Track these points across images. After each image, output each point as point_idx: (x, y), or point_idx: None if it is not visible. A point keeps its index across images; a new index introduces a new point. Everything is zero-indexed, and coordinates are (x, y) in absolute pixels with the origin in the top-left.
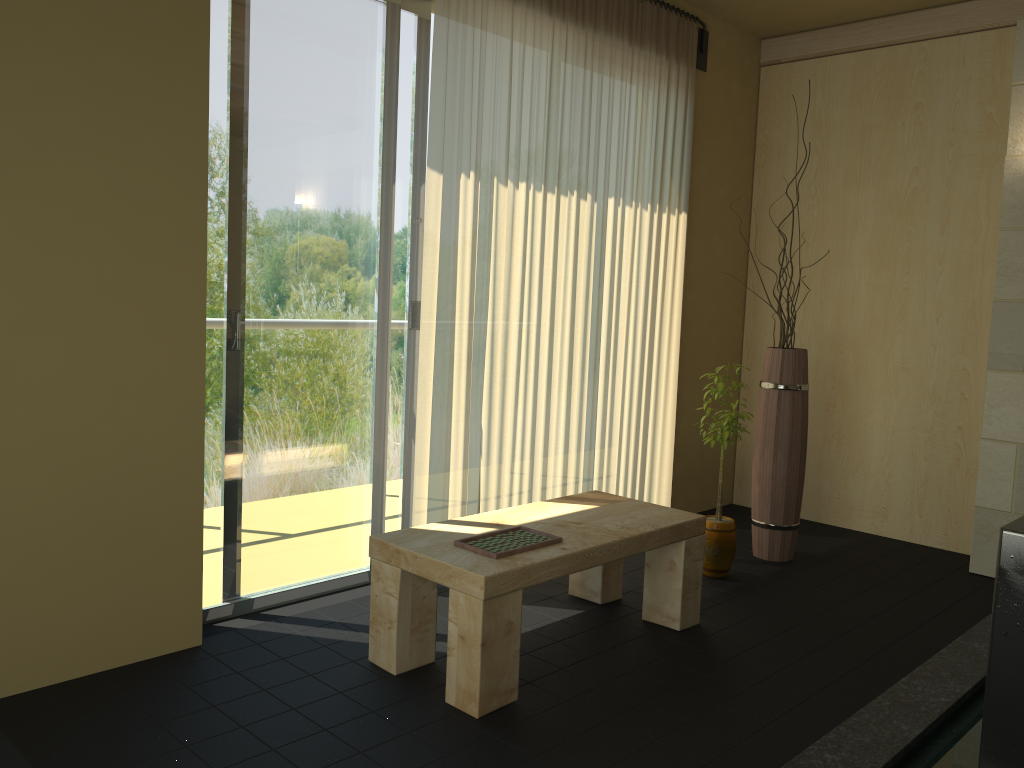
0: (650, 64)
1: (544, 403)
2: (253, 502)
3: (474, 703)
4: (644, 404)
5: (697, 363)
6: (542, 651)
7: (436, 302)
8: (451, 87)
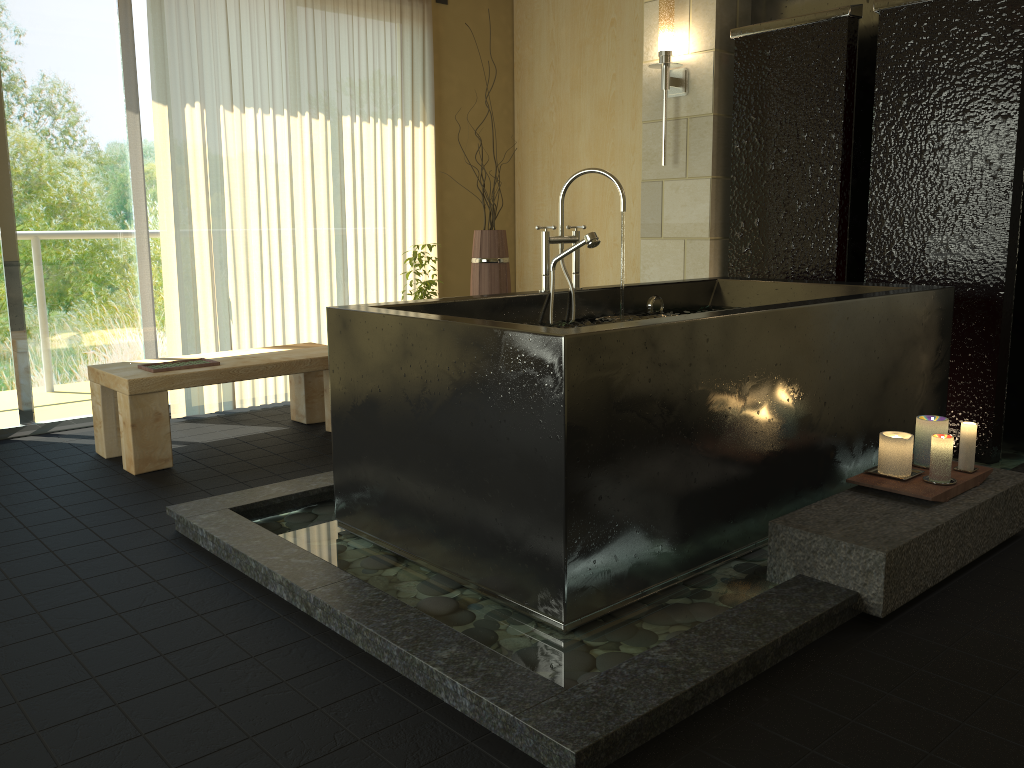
0: (378, 3)
1: (293, 282)
2: (37, 354)
3: (132, 465)
4: (402, 284)
5: (463, 250)
6: (226, 447)
7: (172, 204)
8: (169, 38)
